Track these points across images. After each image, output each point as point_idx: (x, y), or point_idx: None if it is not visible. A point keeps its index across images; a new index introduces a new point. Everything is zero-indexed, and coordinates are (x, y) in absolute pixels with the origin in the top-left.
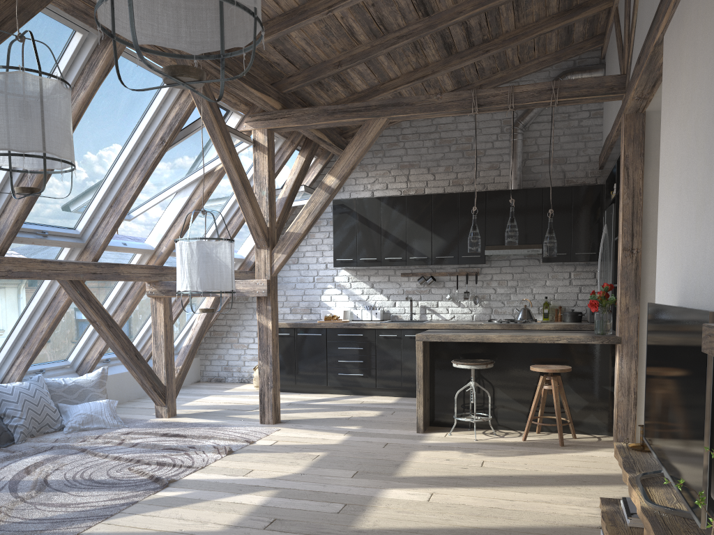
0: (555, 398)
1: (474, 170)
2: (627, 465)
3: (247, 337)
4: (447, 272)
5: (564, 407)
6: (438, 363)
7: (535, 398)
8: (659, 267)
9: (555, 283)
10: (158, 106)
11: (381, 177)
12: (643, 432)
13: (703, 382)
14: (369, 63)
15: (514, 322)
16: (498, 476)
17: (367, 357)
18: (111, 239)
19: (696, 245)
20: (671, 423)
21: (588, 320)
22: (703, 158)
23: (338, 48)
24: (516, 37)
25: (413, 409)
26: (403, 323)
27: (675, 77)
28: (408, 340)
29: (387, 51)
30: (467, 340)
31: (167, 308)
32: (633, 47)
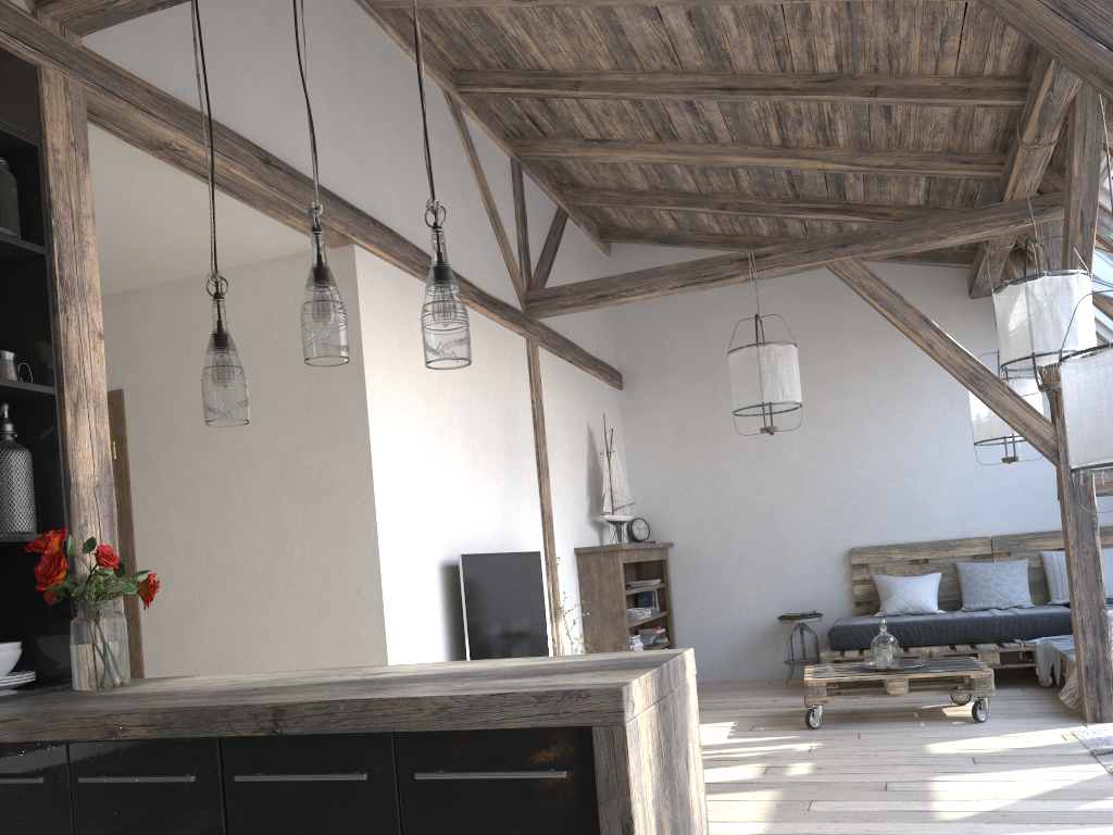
0: None
1: None
2: None
3: None
4: None
5: None
6: None
7: None
8: (386, 519)
9: None
10: None
11: None
12: None
13: (540, 587)
14: None
15: None
16: None
17: None
18: None
19: (465, 510)
20: (516, 630)
21: None
22: (463, 449)
23: None
24: None
25: None
26: None
27: (399, 333)
28: None
29: None
30: None
31: None
32: None
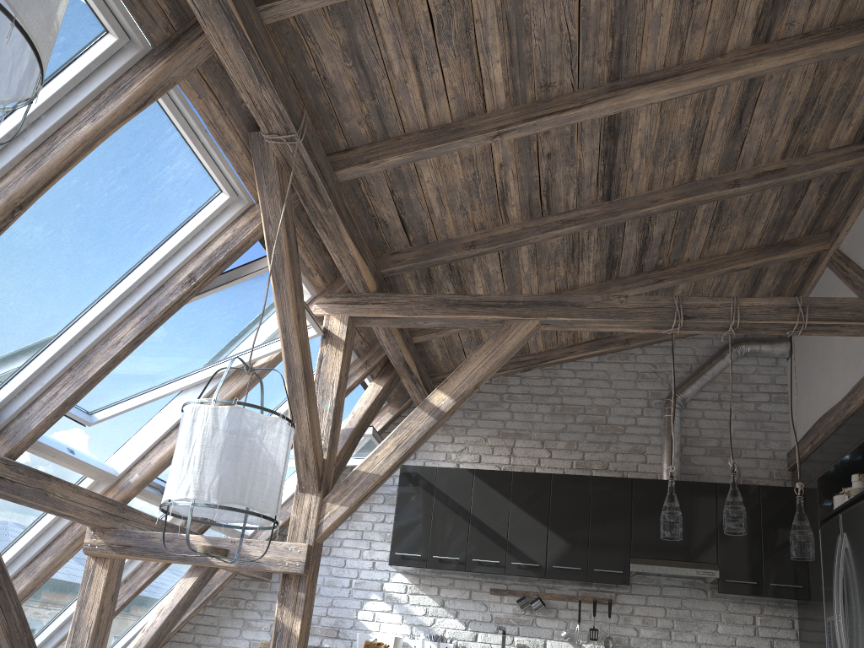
0: None
1: (608, 451)
2: None
3: None
4: (563, 595)
5: None
6: None
7: None
8: None
9: (732, 629)
10: (199, 226)
11: (473, 446)
12: None
13: None
14: (505, 261)
15: None
16: None
17: None
18: (51, 425)
19: None
20: None
21: None
22: None
23: (476, 221)
24: (700, 269)
25: None
26: None
27: None
28: None
29: (544, 237)
30: None
31: (113, 580)
32: None
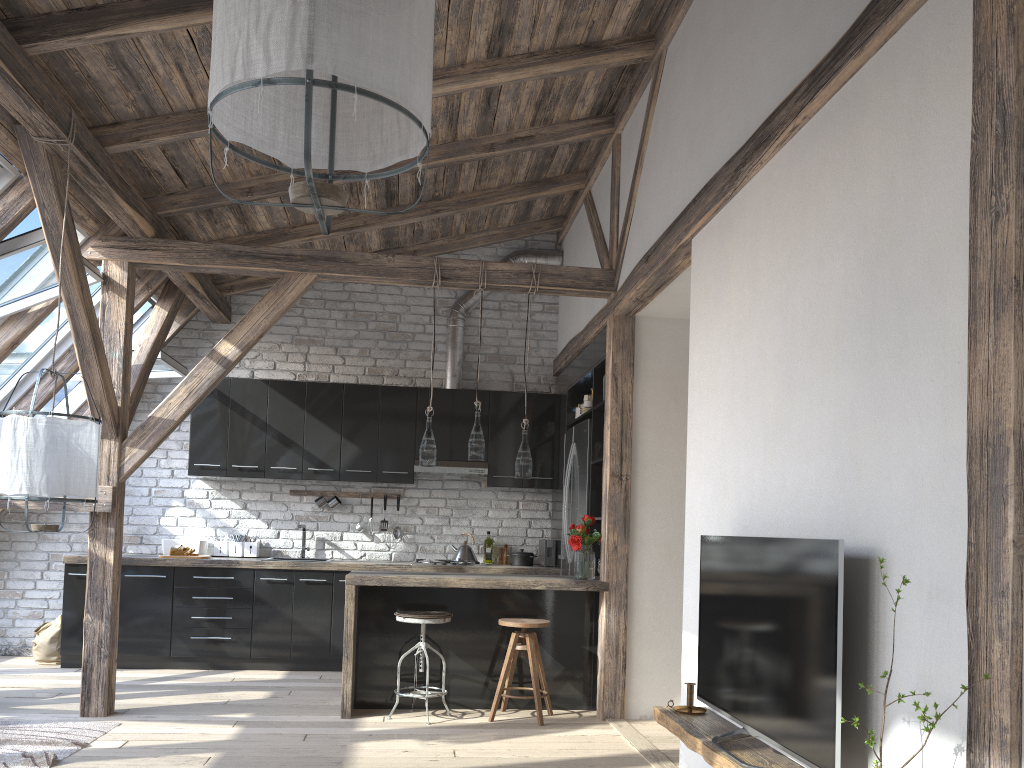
0: (532, 661)
1: (399, 358)
2: (689, 730)
3: (22, 579)
4: (357, 492)
5: (539, 673)
6: (371, 618)
7: (505, 663)
8: (692, 496)
9: (499, 514)
10: None
11: (267, 353)
12: (697, 690)
13: (830, 617)
14: (285, 196)
15: (452, 564)
16: (484, 767)
17: (240, 610)
18: None
19: (767, 471)
20: (763, 670)
21: (542, 564)
22: (775, 378)
23: (252, 170)
24: (473, 202)
25: (317, 687)
26: (298, 562)
27: (717, 286)
28: (304, 587)
29: None
30: (418, 584)
31: None
32: (627, 241)
